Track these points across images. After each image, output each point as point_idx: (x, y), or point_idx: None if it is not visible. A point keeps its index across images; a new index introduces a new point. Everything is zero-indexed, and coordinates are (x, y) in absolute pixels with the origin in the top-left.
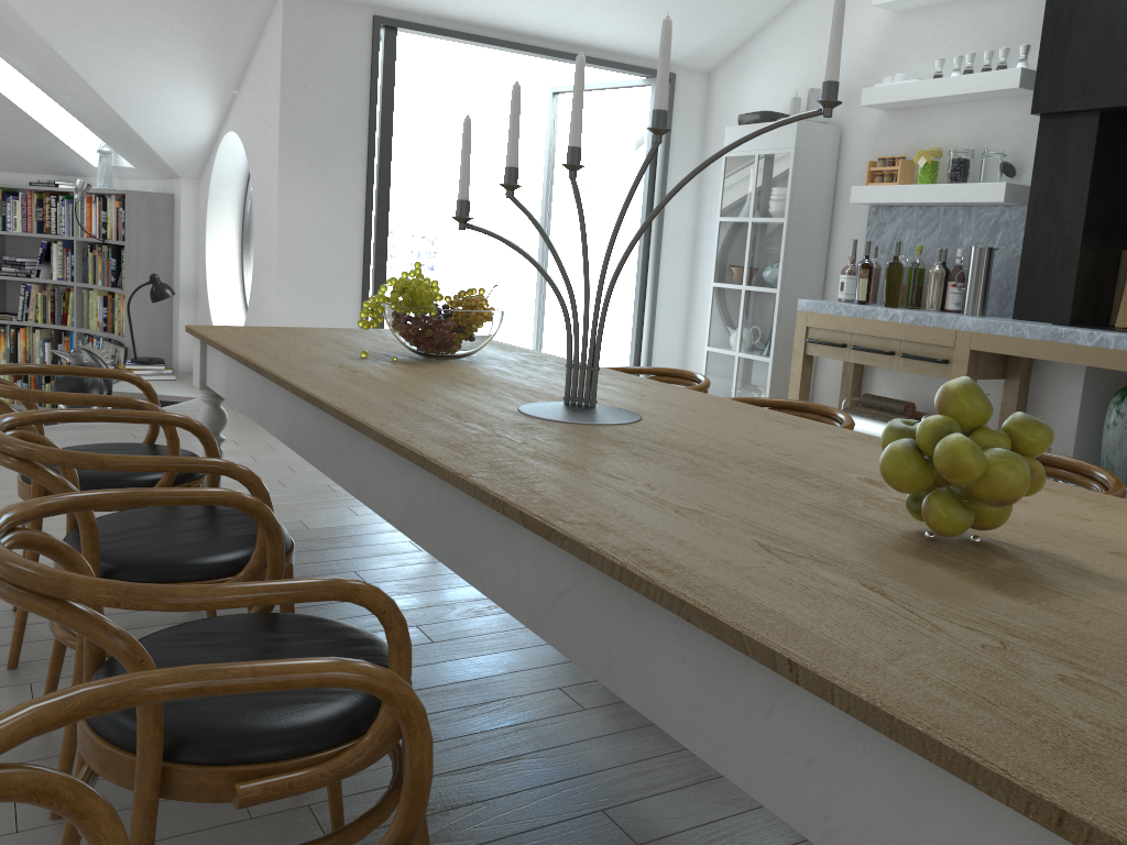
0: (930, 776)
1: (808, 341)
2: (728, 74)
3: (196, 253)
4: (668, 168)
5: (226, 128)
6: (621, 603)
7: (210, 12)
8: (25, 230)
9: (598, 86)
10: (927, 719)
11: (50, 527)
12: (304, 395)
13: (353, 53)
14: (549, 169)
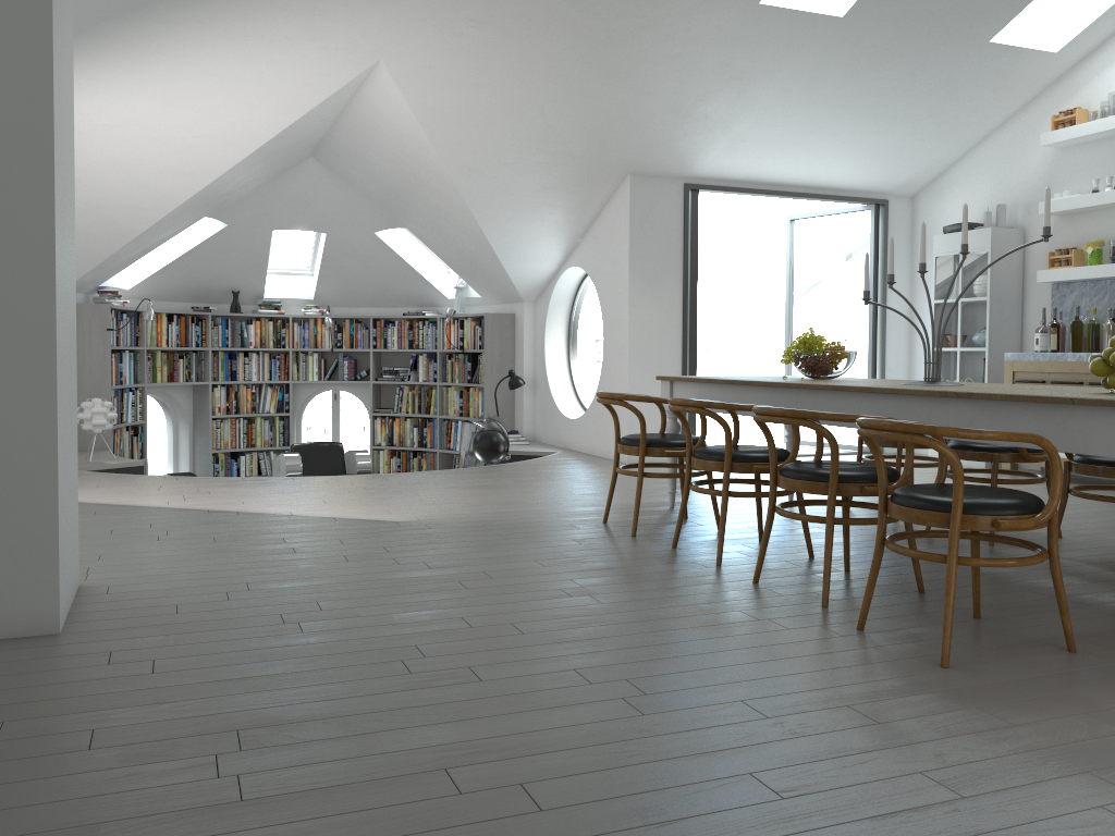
0: (1114, 417)
1: (1015, 381)
2: (928, 196)
3: (534, 354)
4: (887, 268)
5: (567, 264)
6: (1001, 413)
7: (580, 192)
8: (400, 347)
9: (827, 213)
10: (1111, 399)
11: (569, 500)
12: (795, 385)
13: (672, 209)
14: (790, 276)
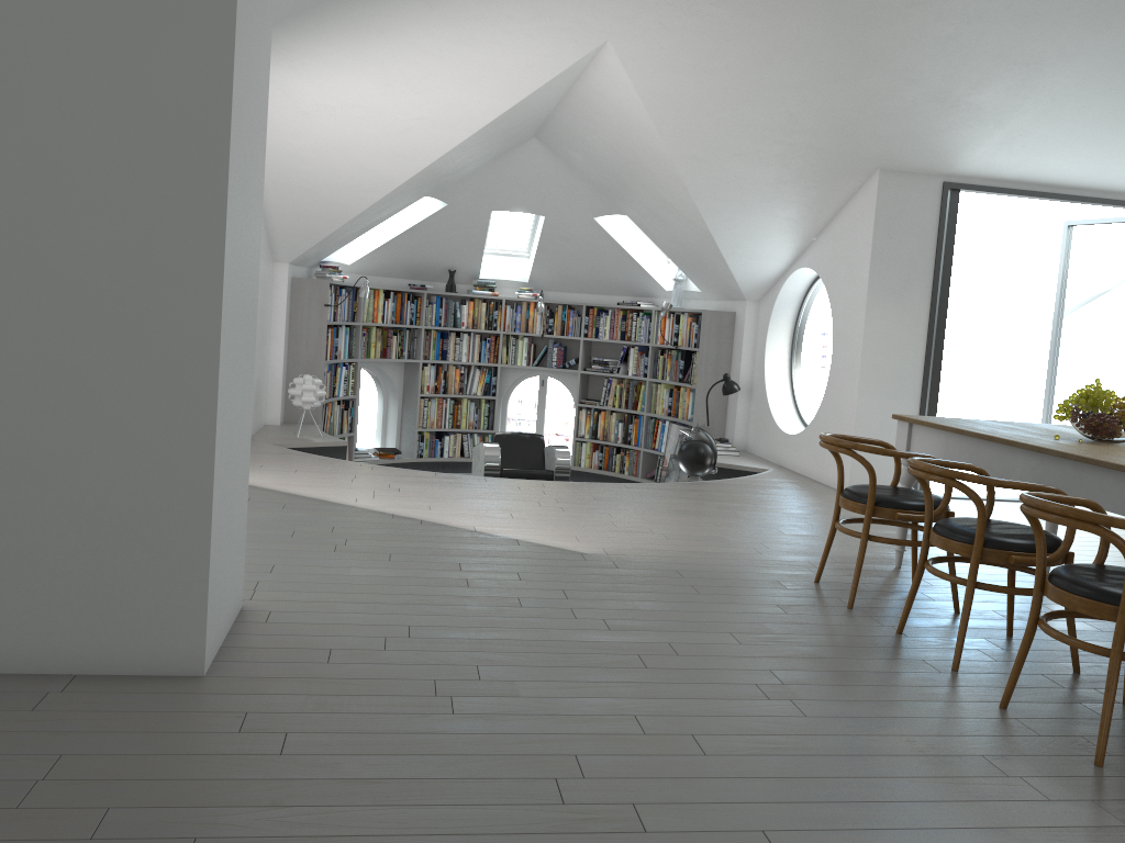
0: None
1: None
2: None
3: (752, 358)
4: None
5: (798, 264)
6: None
7: (819, 187)
8: (611, 338)
9: (1116, 220)
10: None
11: (777, 542)
12: (1074, 457)
13: (926, 211)
14: (1061, 290)
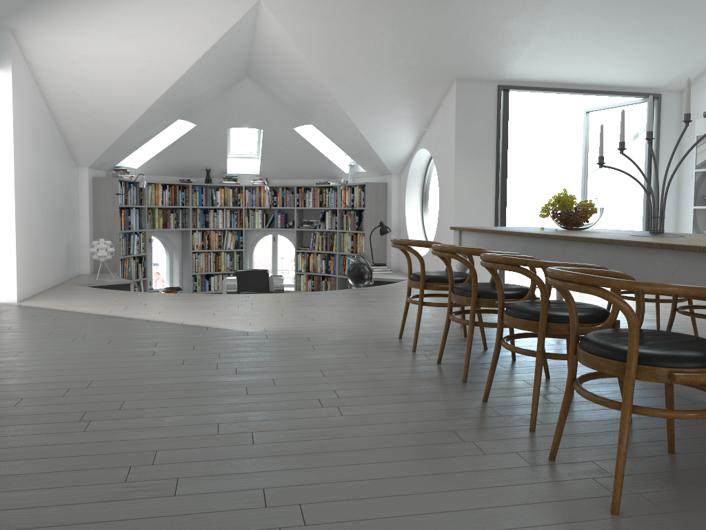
0: None
1: None
2: (693, 90)
3: (399, 210)
4: (659, 146)
5: (418, 147)
6: (701, 263)
7: (421, 93)
8: (314, 206)
9: (613, 105)
10: None
11: (388, 318)
12: (538, 235)
13: (488, 104)
14: (585, 153)
